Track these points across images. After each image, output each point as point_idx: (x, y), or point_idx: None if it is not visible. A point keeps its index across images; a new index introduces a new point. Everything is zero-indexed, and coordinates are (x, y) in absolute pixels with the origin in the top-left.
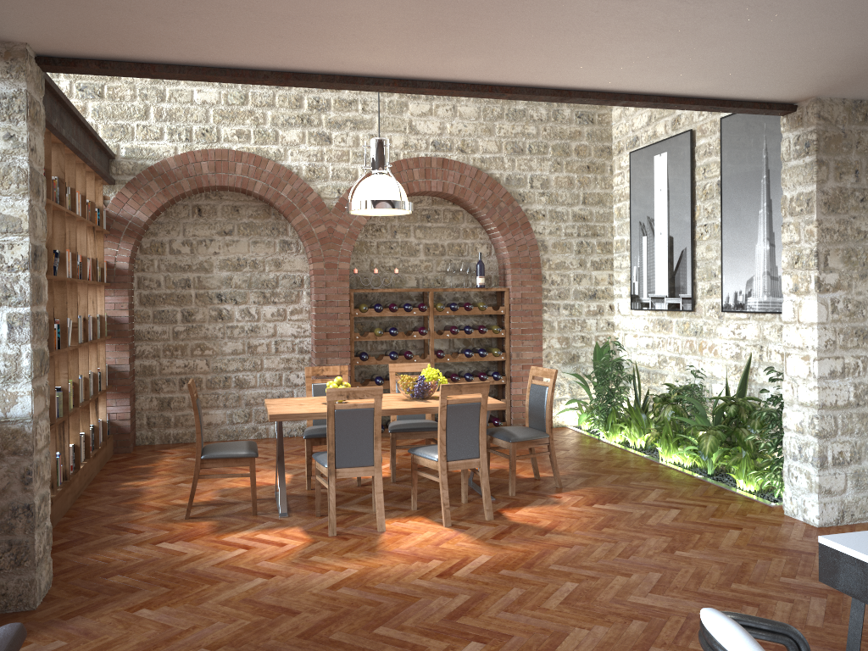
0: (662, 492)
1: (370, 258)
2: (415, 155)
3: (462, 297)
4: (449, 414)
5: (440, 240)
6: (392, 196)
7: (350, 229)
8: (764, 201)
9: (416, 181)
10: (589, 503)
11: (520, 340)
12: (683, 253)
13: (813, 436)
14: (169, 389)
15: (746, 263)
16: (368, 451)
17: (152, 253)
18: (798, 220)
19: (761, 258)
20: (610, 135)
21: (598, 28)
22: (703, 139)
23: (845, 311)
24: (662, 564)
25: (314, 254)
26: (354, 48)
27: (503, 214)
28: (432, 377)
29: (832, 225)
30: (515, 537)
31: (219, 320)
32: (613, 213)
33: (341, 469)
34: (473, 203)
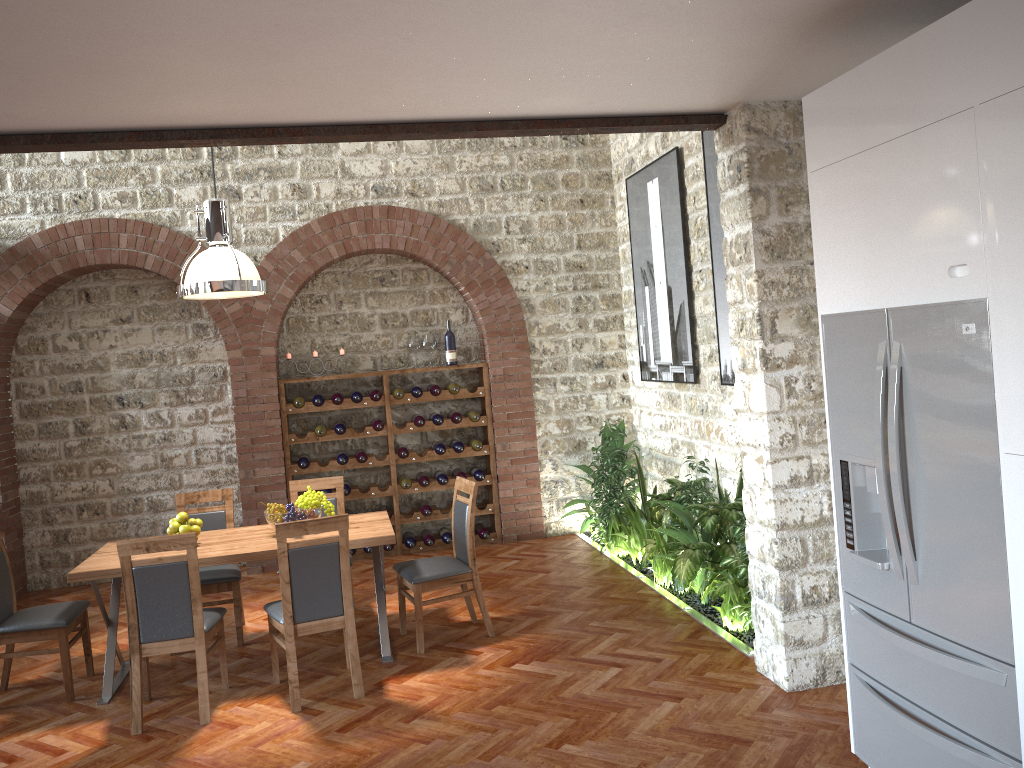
0: (620, 637)
1: (310, 337)
2: (352, 205)
3: (434, 377)
4: (294, 562)
5: (400, 308)
6: (228, 274)
7: (273, 305)
8: None
9: (355, 238)
10: (511, 661)
11: (507, 428)
12: (682, 307)
13: (774, 568)
14: (65, 519)
15: None
16: (185, 618)
17: (31, 353)
18: (740, 272)
19: None
20: (608, 157)
21: (313, 45)
22: (690, 159)
23: (807, 393)
24: None
25: (229, 340)
26: (19, 100)
27: (473, 270)
28: (311, 503)
29: (780, 277)
30: (369, 728)
31: (123, 430)
32: (619, 257)
33: (148, 644)
34: (432, 259)
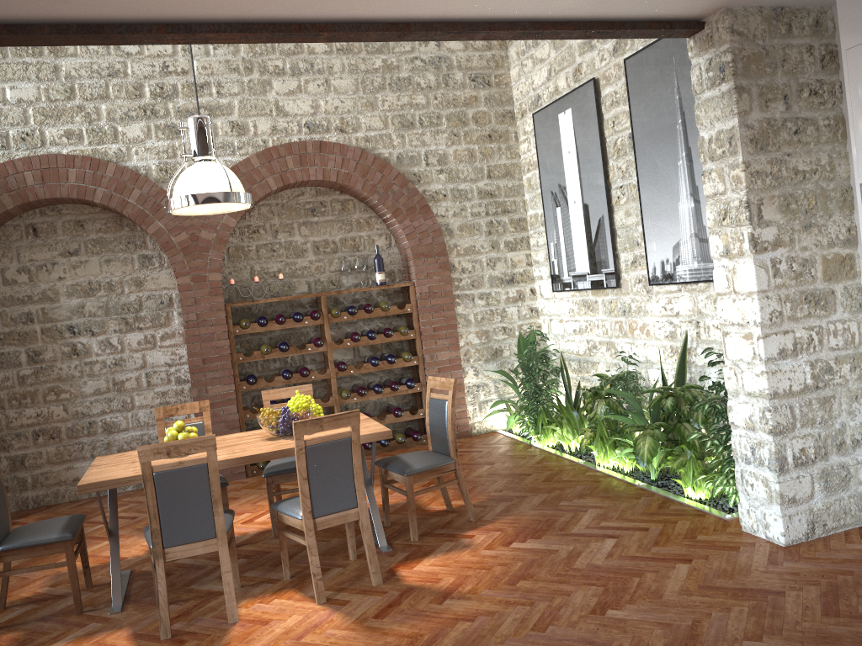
0: (596, 513)
1: (249, 264)
2: (287, 140)
3: (363, 297)
4: (310, 458)
5: (330, 235)
6: (219, 187)
7: (218, 233)
8: (682, 150)
9: (291, 171)
10: (507, 541)
11: (433, 339)
12: (601, 221)
13: (767, 434)
14: (21, 445)
15: (670, 225)
16: (206, 520)
17: None
18: (721, 165)
19: (686, 219)
20: (511, 97)
21: None
22: (608, 87)
23: (790, 273)
24: (588, 637)
25: (178, 267)
26: None
27: (398, 199)
28: (302, 406)
29: (763, 167)
30: (404, 612)
31: (75, 357)
32: (523, 185)
33: (171, 548)
34: (361, 189)
